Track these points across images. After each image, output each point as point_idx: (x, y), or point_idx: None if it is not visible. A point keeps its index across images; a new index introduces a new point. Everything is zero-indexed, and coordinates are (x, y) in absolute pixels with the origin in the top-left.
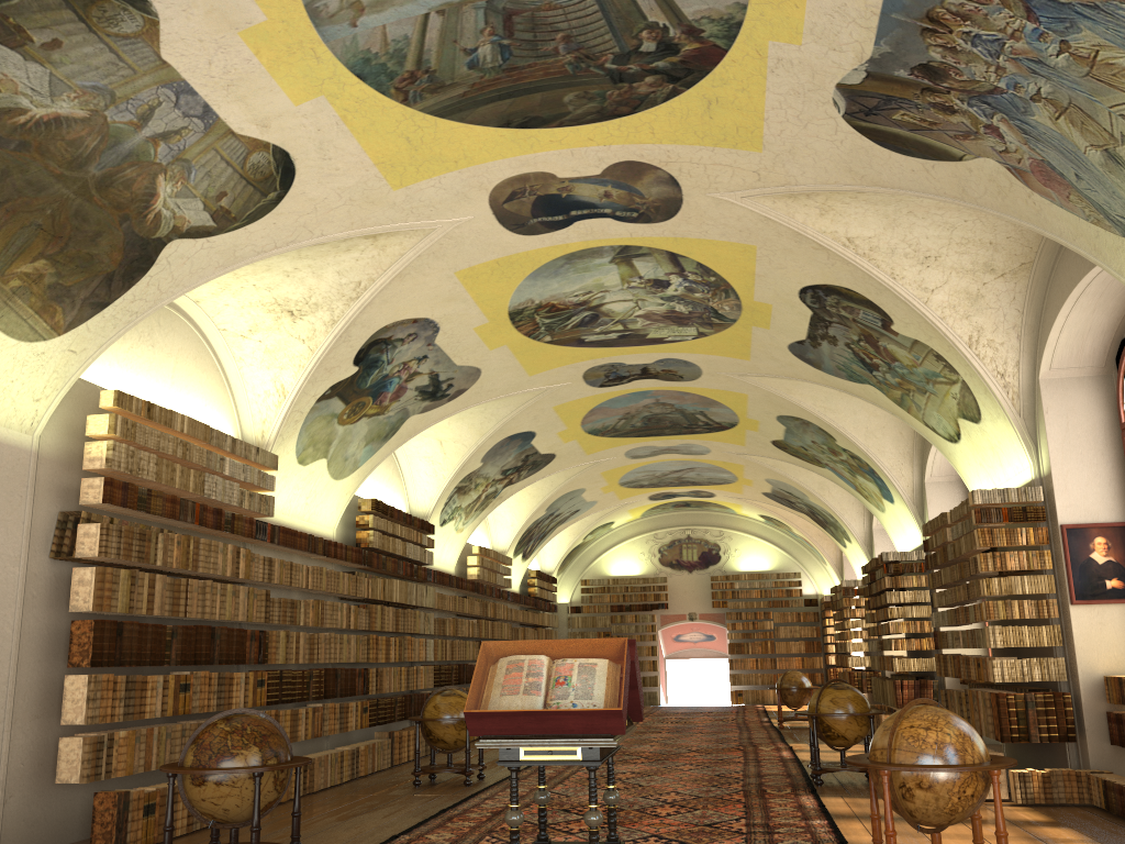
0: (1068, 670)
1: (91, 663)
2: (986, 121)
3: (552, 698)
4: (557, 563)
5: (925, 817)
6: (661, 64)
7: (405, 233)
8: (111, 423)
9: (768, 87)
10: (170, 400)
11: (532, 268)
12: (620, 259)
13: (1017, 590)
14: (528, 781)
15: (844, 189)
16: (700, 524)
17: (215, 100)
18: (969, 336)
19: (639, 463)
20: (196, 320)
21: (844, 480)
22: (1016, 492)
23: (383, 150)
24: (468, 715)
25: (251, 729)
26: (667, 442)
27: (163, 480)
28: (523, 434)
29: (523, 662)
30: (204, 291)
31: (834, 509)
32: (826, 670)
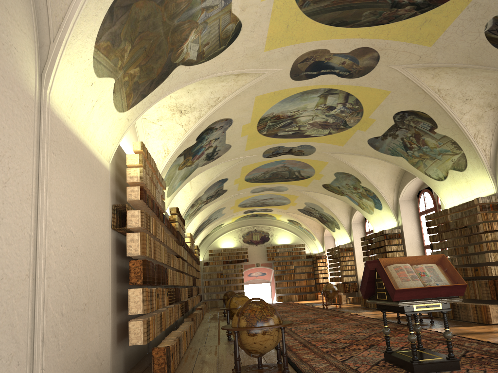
0: None
1: (143, 282)
2: None
3: (431, 281)
4: (199, 242)
5: None
6: (419, 0)
7: (251, 74)
8: (140, 158)
9: (459, 16)
10: (130, 152)
11: (285, 97)
12: (323, 95)
13: (497, 238)
14: None
15: (458, 66)
16: (260, 224)
17: None
18: (474, 134)
19: (253, 195)
20: None
21: (352, 201)
22: (494, 198)
23: (275, 30)
24: (397, 291)
25: (269, 306)
26: (272, 185)
27: (150, 190)
28: (224, 179)
29: (405, 266)
30: None
31: (336, 215)
32: (316, 285)
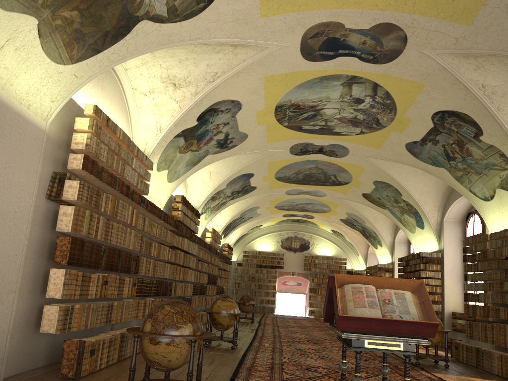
0: None
1: (68, 262)
2: None
3: (391, 312)
4: (234, 241)
5: None
6: None
7: (252, 47)
8: (90, 123)
9: None
10: None
11: (300, 82)
12: (346, 84)
13: None
14: (264, 349)
15: (504, 54)
16: (301, 231)
17: None
18: None
19: (289, 197)
20: (121, 81)
21: (394, 216)
22: None
23: None
24: (341, 318)
25: (186, 312)
26: (308, 188)
27: (108, 163)
28: (249, 174)
29: (365, 288)
30: (132, 64)
31: (378, 230)
32: None
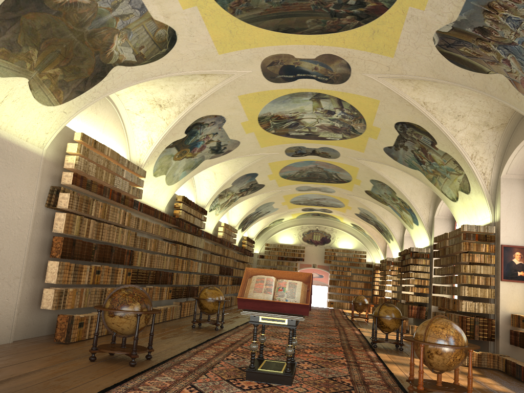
0: (495, 309)
1: (61, 256)
2: (504, 57)
3: (277, 296)
4: (256, 234)
5: (437, 366)
6: (356, 11)
7: (219, 75)
8: (78, 148)
9: (403, 28)
10: (101, 140)
11: (273, 98)
12: (314, 99)
13: (477, 271)
14: (244, 331)
15: (428, 79)
16: (323, 224)
17: (147, 2)
18: (471, 154)
19: (301, 193)
20: (115, 103)
21: (395, 212)
22: (483, 228)
23: (218, 35)
24: (239, 299)
25: (136, 294)
26: (316, 185)
27: (97, 177)
28: (252, 174)
29: (264, 278)
30: (122, 91)
31: (388, 225)
32: (372, 297)
